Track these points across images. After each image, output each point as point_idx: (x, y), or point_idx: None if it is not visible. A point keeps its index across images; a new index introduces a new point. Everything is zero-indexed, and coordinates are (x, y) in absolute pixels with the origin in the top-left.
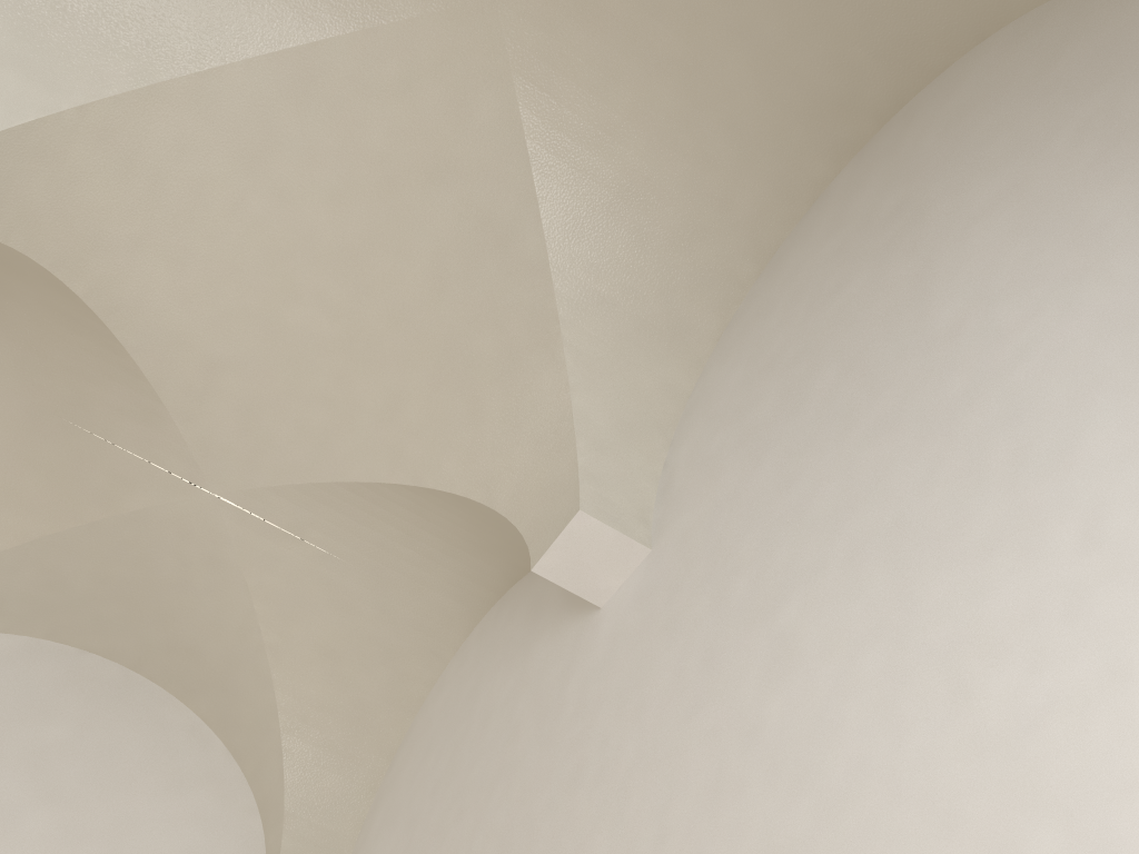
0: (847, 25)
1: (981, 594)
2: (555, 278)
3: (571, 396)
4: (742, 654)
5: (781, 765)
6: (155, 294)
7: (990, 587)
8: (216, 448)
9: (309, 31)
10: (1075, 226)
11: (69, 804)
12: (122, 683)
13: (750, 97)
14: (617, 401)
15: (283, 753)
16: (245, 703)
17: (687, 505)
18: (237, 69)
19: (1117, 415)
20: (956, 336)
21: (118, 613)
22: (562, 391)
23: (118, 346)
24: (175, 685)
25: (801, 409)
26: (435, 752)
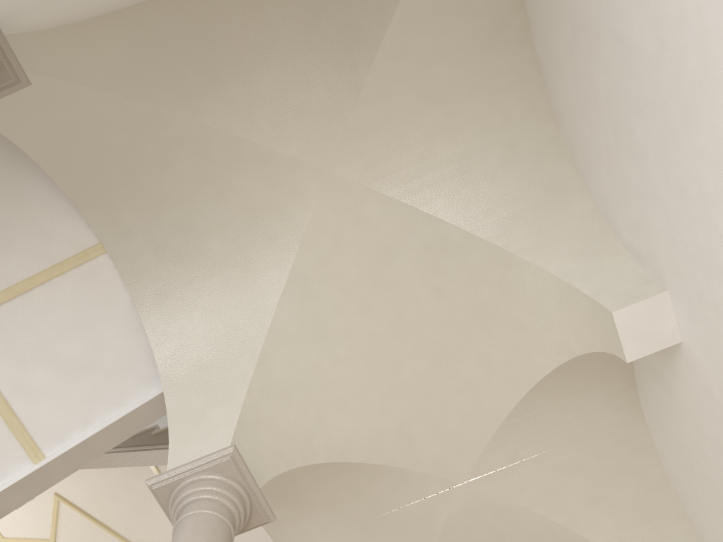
0: None
1: None
2: (479, 234)
3: (547, 271)
4: None
5: None
6: (348, 428)
7: None
8: (441, 462)
9: (285, 267)
10: None
11: None
12: None
13: (460, 72)
14: (569, 248)
15: None
16: None
17: (656, 252)
18: (278, 312)
19: None
20: (664, 44)
21: None
22: (541, 273)
23: (359, 464)
24: None
25: (646, 154)
26: (700, 493)
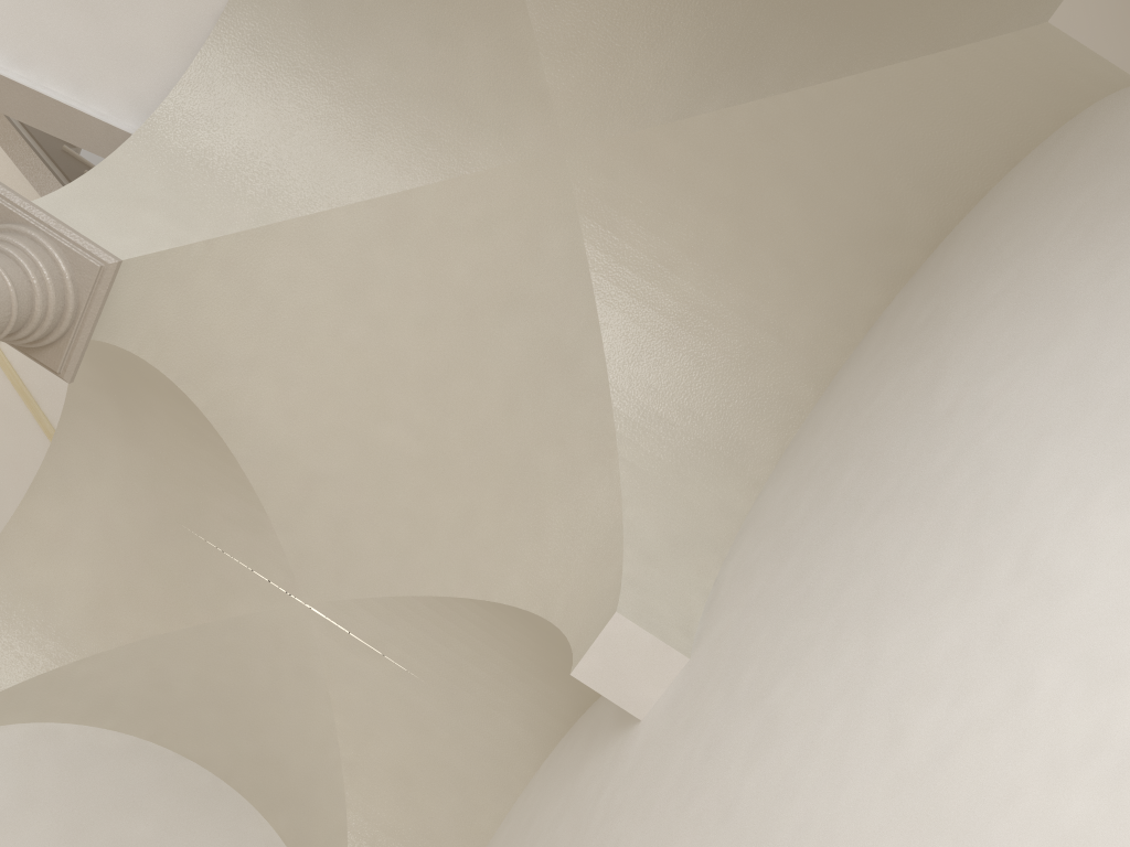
0: (883, 158)
1: (928, 639)
2: (614, 397)
3: (622, 507)
4: (736, 738)
5: (745, 836)
6: (264, 409)
7: (936, 632)
8: (310, 559)
9: (404, 181)
10: (1055, 299)
11: None
12: (211, 791)
13: (799, 230)
14: (670, 516)
15: None
16: (319, 821)
17: (724, 612)
18: (341, 213)
19: (1060, 453)
20: (951, 415)
21: (215, 719)
22: (615, 504)
23: (230, 457)
24: (259, 799)
25: (825, 507)
26: None
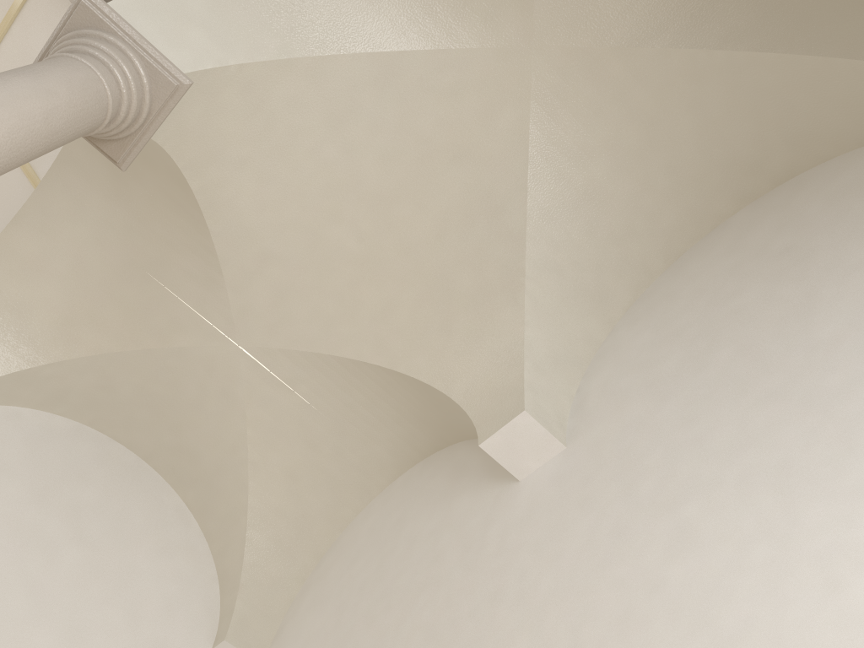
0: (770, 115)
1: (851, 522)
2: (528, 245)
3: (524, 329)
4: (648, 532)
5: (681, 611)
6: (242, 199)
7: (859, 519)
8: (250, 314)
9: (400, 43)
10: None
11: (93, 548)
12: (136, 468)
13: (689, 149)
14: (553, 339)
15: (245, 540)
16: (223, 499)
17: (599, 421)
18: (346, 59)
19: None
20: (835, 346)
21: (145, 417)
22: (518, 325)
23: (205, 230)
24: (172, 477)
25: (701, 372)
26: (362, 560)
